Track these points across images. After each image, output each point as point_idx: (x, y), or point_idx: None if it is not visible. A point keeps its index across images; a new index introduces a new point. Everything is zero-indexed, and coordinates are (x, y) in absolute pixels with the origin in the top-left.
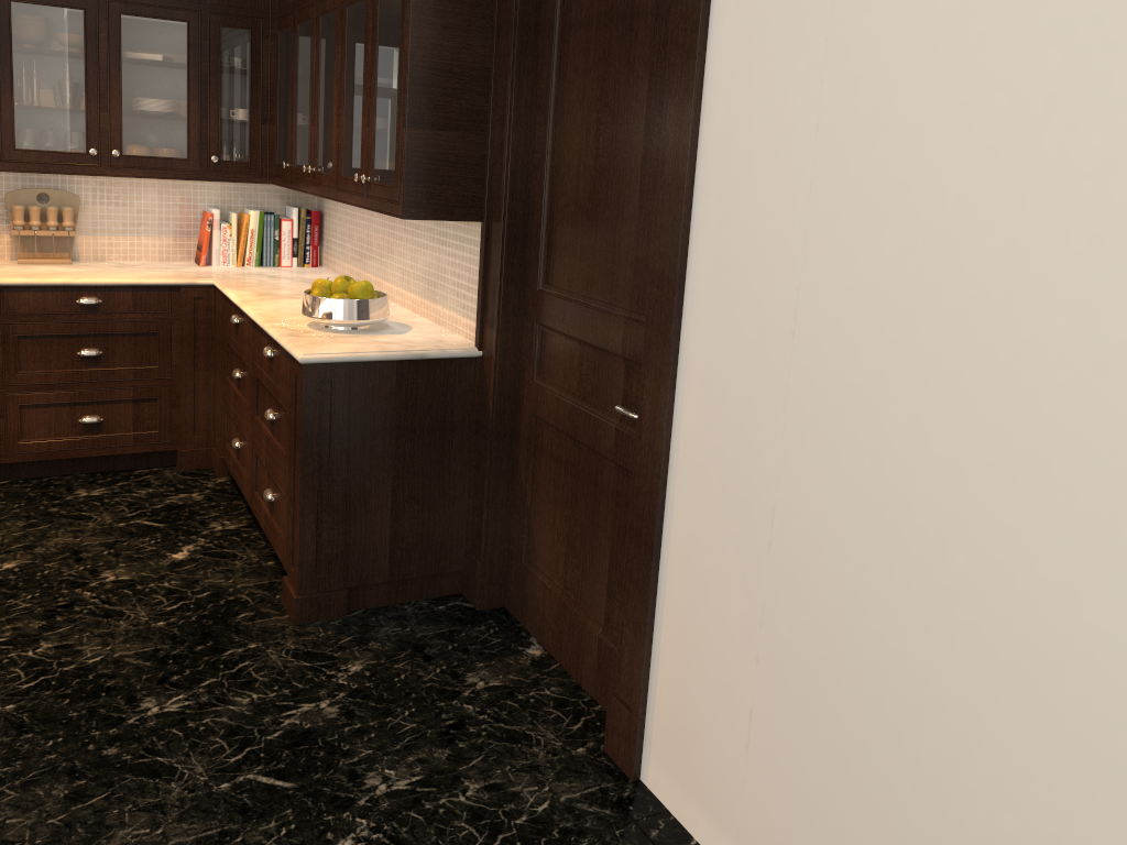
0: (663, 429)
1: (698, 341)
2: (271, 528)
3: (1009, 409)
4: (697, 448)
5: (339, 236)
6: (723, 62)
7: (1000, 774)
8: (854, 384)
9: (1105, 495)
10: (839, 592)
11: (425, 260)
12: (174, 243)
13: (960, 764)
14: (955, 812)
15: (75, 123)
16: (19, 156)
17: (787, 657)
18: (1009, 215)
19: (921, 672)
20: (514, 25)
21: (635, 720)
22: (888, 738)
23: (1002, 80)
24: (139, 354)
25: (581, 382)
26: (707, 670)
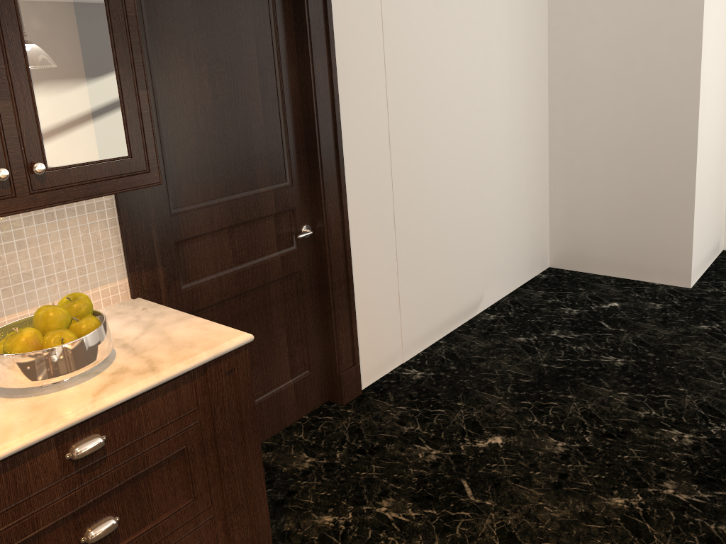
0: (348, 218)
1: (350, 169)
2: None
3: (442, 137)
4: (359, 216)
5: None
6: (340, 36)
7: (454, 229)
8: (410, 151)
9: (458, 146)
10: (417, 221)
11: None
12: None
13: (447, 237)
14: (448, 250)
15: None
16: None
17: (406, 260)
18: (435, 85)
19: (437, 222)
20: None
21: (359, 364)
22: (434, 250)
23: (428, 48)
24: None
25: (236, 254)
26: (380, 302)
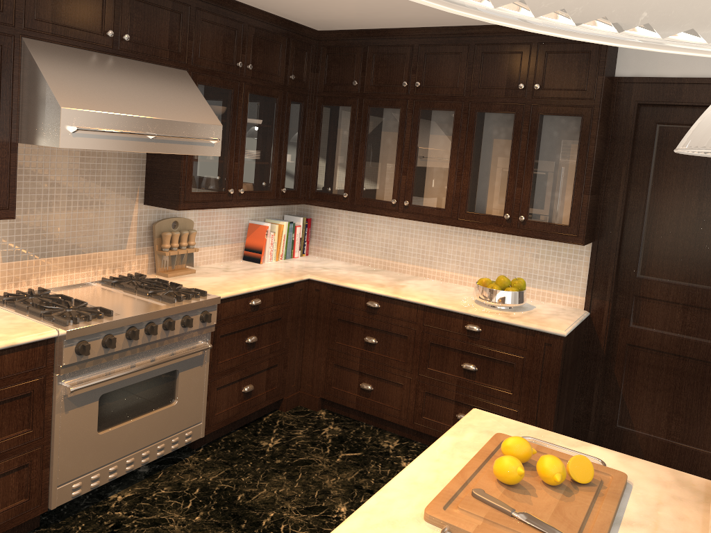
0: None
1: None
2: None
3: None
4: None
5: (343, 235)
6: None
7: None
8: None
9: None
10: None
11: (499, 258)
12: (231, 248)
13: None
14: None
15: (221, 171)
16: (193, 198)
17: None
18: None
19: None
20: (629, 140)
21: None
22: None
23: None
24: (271, 335)
25: (685, 326)
26: None
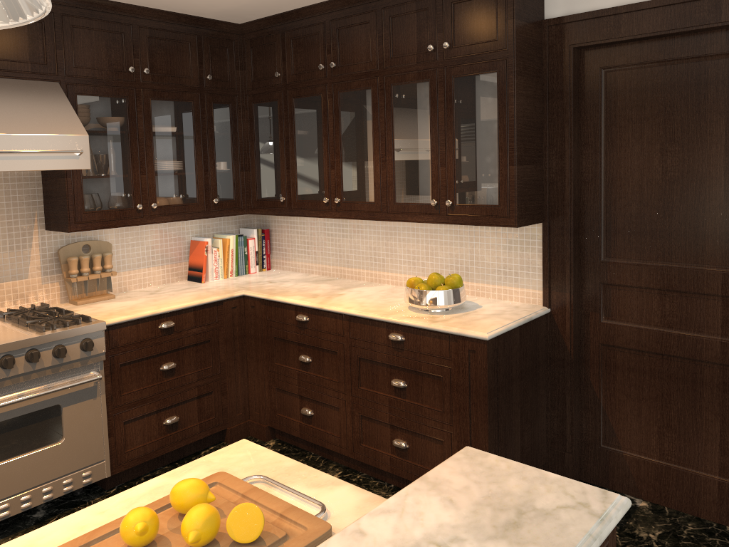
0: None
1: None
2: (408, 468)
3: None
4: None
5: (300, 244)
6: None
7: None
8: None
9: None
10: None
11: (449, 253)
12: (171, 268)
13: None
14: None
15: (124, 186)
16: (87, 217)
17: None
18: None
19: None
20: (569, 93)
21: None
22: None
23: None
24: (199, 359)
25: (664, 316)
26: None
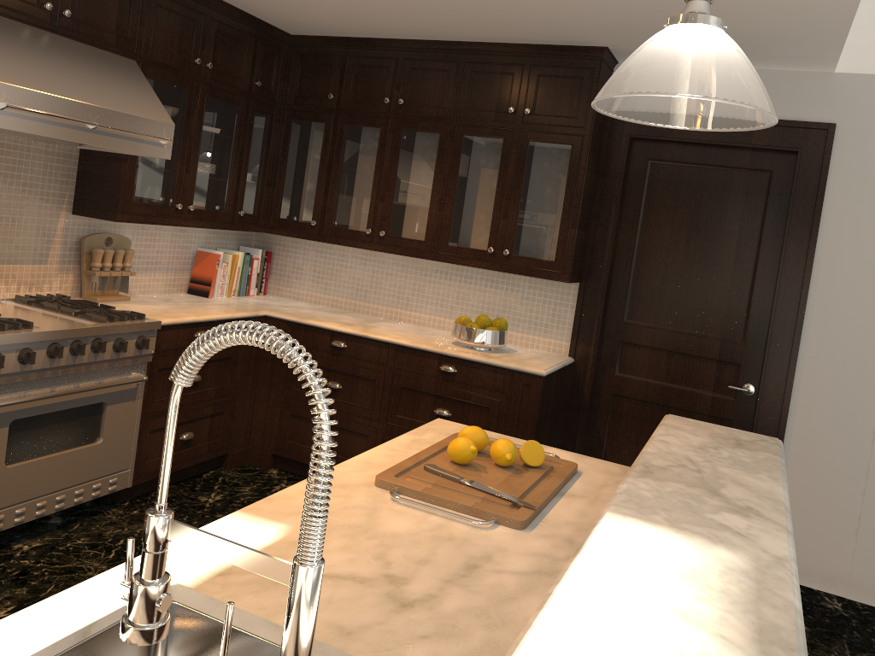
0: (790, 395)
1: (813, 353)
2: None
3: None
4: (813, 402)
5: (309, 273)
6: (833, 230)
7: None
8: None
9: None
10: None
11: (482, 299)
12: (174, 278)
13: None
14: None
15: (169, 182)
16: (134, 209)
17: None
18: None
19: None
20: (621, 174)
21: None
22: None
23: None
24: (218, 376)
25: (669, 374)
26: (822, 505)
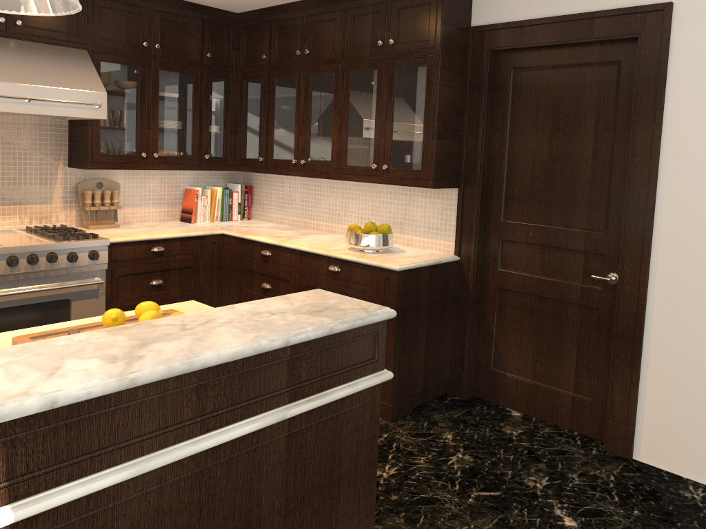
0: (646, 282)
1: (667, 238)
2: None
3: None
4: (670, 288)
5: (275, 199)
6: (678, 111)
7: None
8: None
9: None
10: None
11: (389, 210)
12: (167, 210)
13: None
14: None
15: (133, 137)
16: (102, 159)
17: None
18: None
19: None
20: (484, 86)
21: (631, 428)
22: None
23: None
24: (182, 281)
25: (543, 267)
26: (687, 393)
